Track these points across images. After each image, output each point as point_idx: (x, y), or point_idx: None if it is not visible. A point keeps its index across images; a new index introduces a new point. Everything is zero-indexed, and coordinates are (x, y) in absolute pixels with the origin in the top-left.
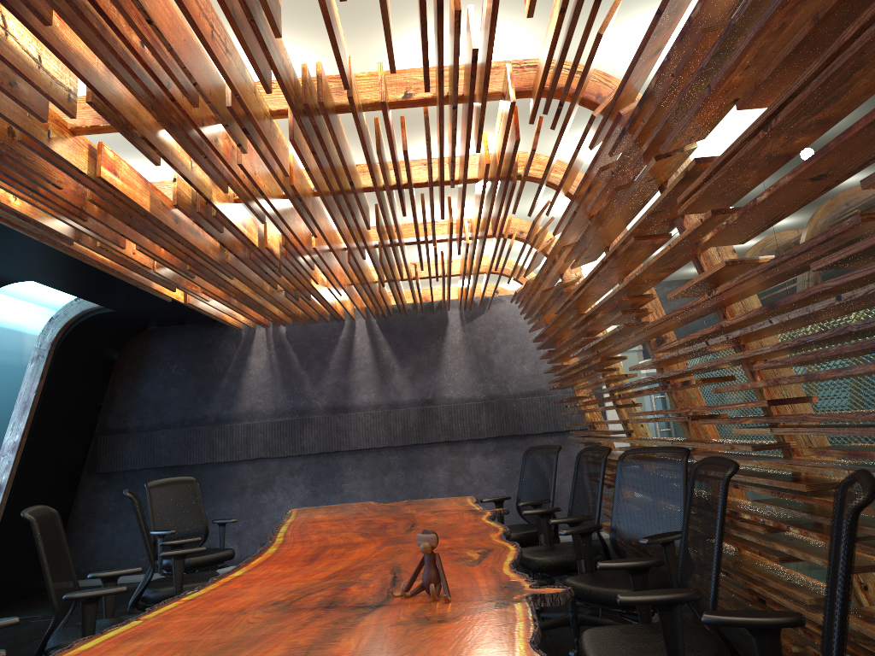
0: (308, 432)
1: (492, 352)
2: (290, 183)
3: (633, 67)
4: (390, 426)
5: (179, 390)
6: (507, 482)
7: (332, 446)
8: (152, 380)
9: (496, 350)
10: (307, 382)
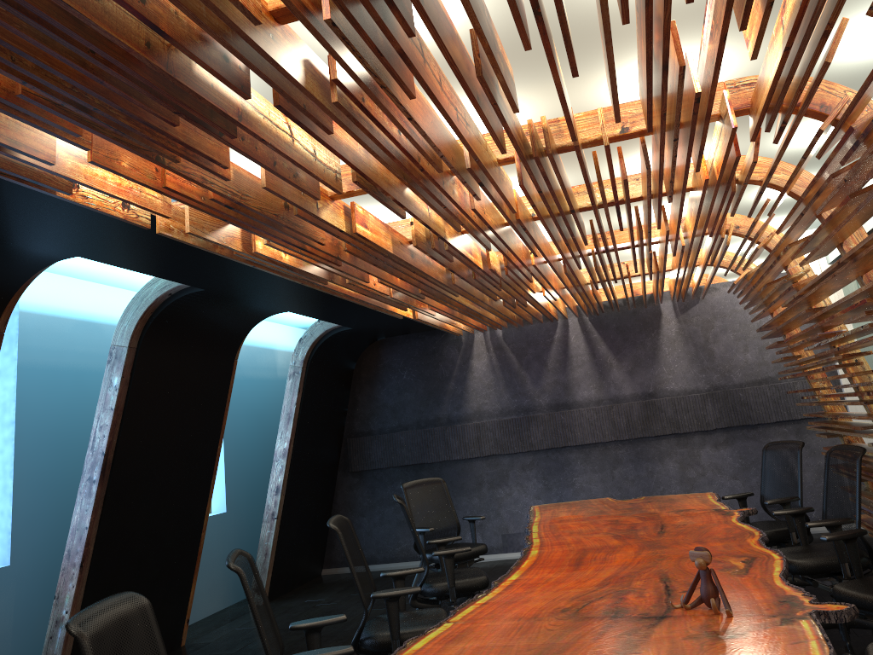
0: (534, 429)
1: (711, 342)
2: (516, 217)
3: (866, 88)
4: (613, 421)
5: (411, 395)
6: (741, 473)
7: (559, 441)
8: (387, 386)
9: (715, 340)
10: (527, 381)
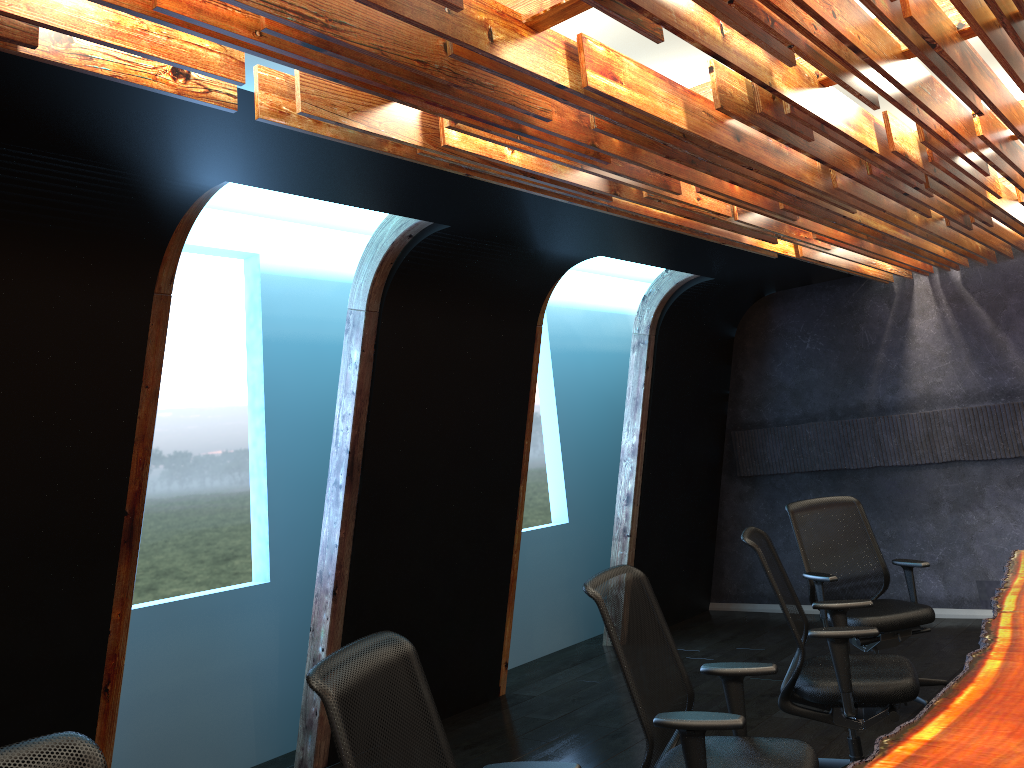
0: None
1: None
2: (905, 14)
3: None
4: None
5: (819, 371)
6: None
7: None
8: (782, 360)
9: None
10: (1009, 349)
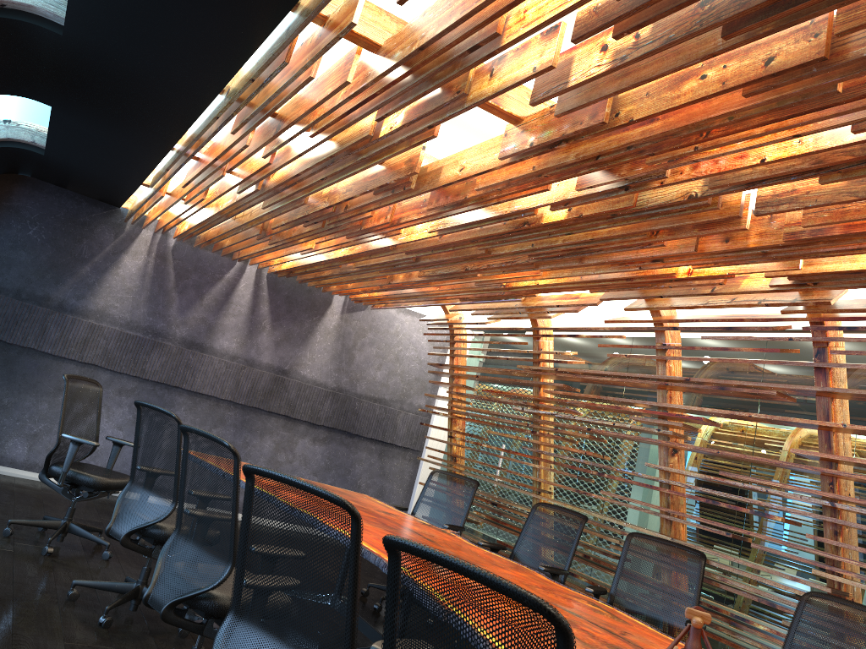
0: (155, 357)
1: (357, 348)
2: (535, 212)
3: None
4: (239, 382)
5: (28, 256)
6: (322, 472)
7: (175, 380)
8: (0, 232)
9: (361, 348)
10: (174, 305)
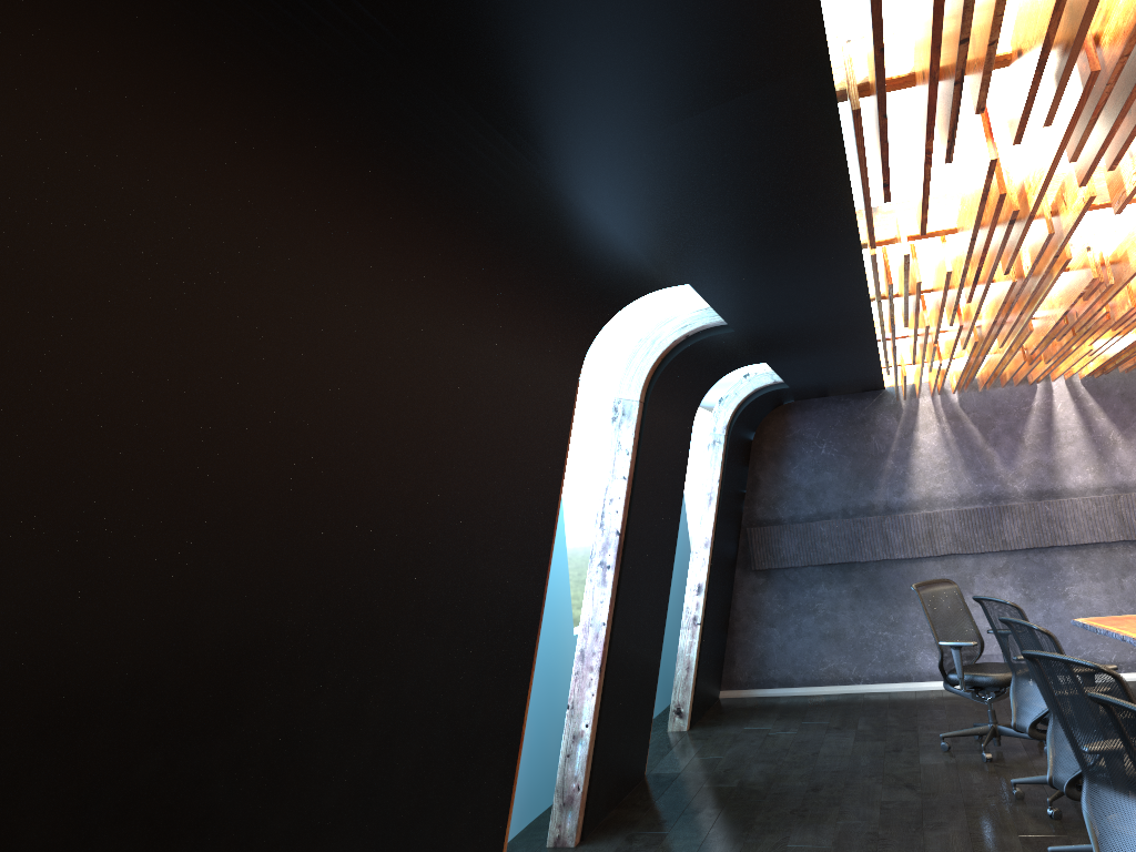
0: (1008, 523)
1: None
2: None
3: None
4: (1121, 515)
5: (833, 474)
6: None
7: (1044, 540)
8: (799, 463)
9: None
10: (996, 461)
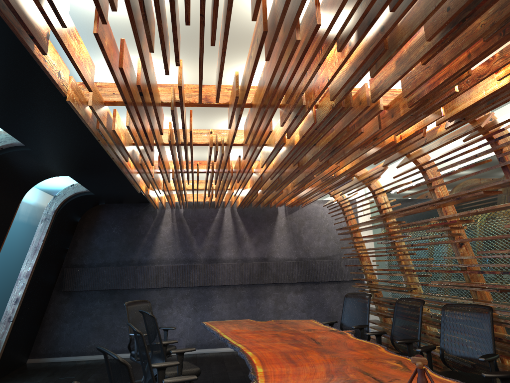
0: (193, 273)
1: (302, 232)
2: (284, 141)
3: None
4: (242, 272)
5: (116, 243)
6: (307, 308)
7: (208, 282)
8: (100, 236)
9: (304, 231)
10: (194, 243)
